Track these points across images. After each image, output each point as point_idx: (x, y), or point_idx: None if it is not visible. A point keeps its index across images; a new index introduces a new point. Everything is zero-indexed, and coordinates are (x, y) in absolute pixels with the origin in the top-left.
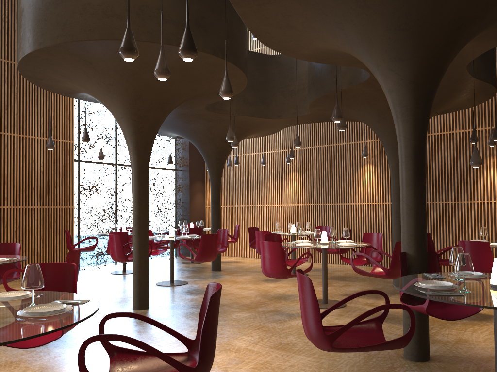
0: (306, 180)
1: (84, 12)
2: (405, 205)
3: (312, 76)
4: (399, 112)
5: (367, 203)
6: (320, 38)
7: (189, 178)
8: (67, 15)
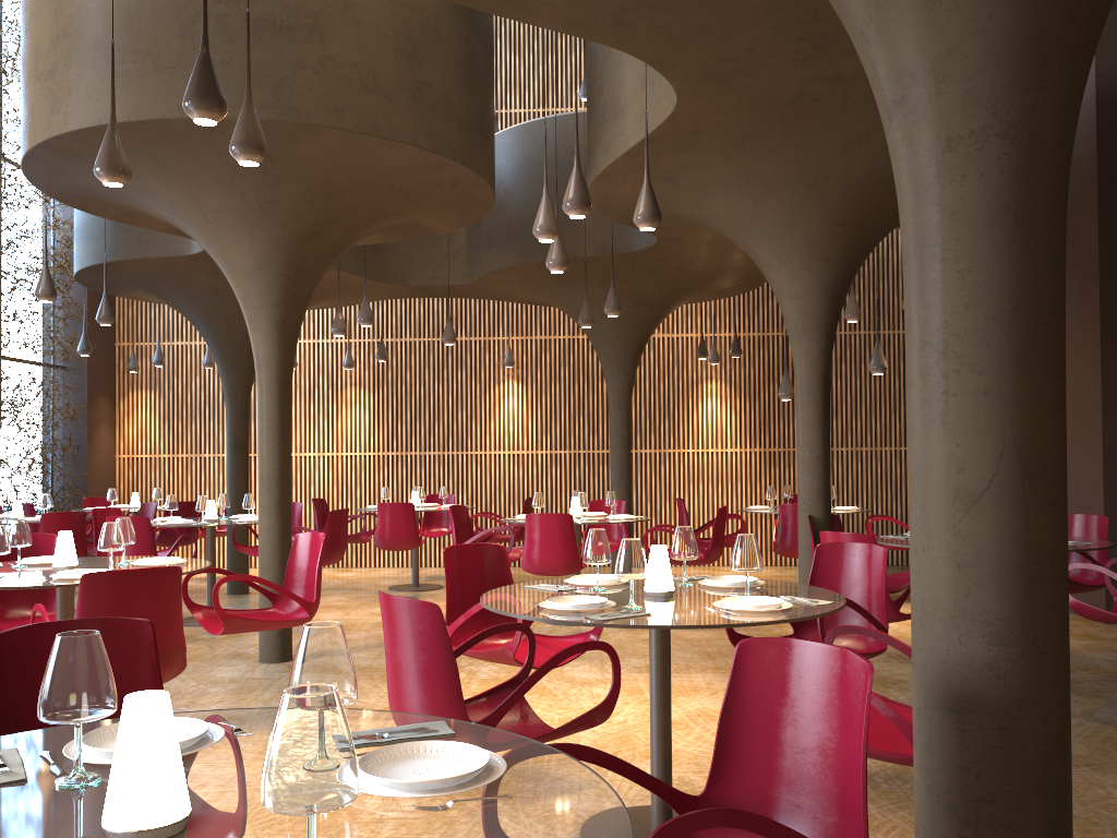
0: (382, 405)
1: (323, 71)
2: (811, 452)
3: (510, 222)
4: (807, 326)
5: (508, 452)
6: (697, 202)
7: (88, 387)
8: (285, 68)
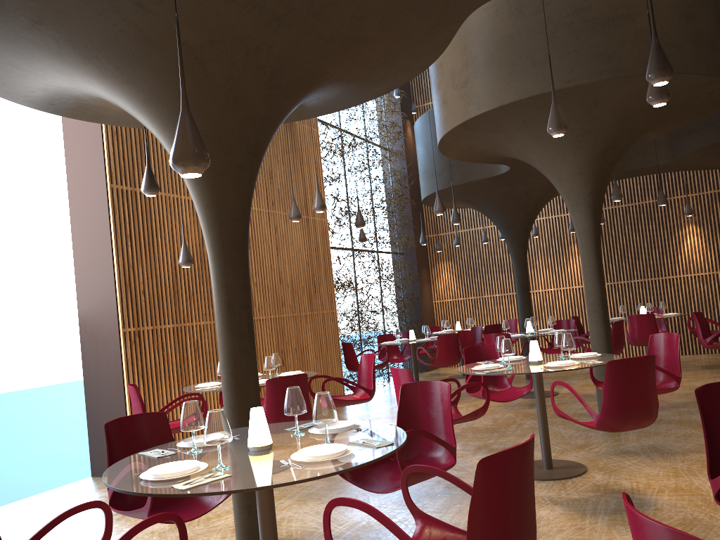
0: None
1: (637, 40)
2: None
3: None
4: None
5: (693, 274)
6: None
7: (417, 263)
8: (613, 45)
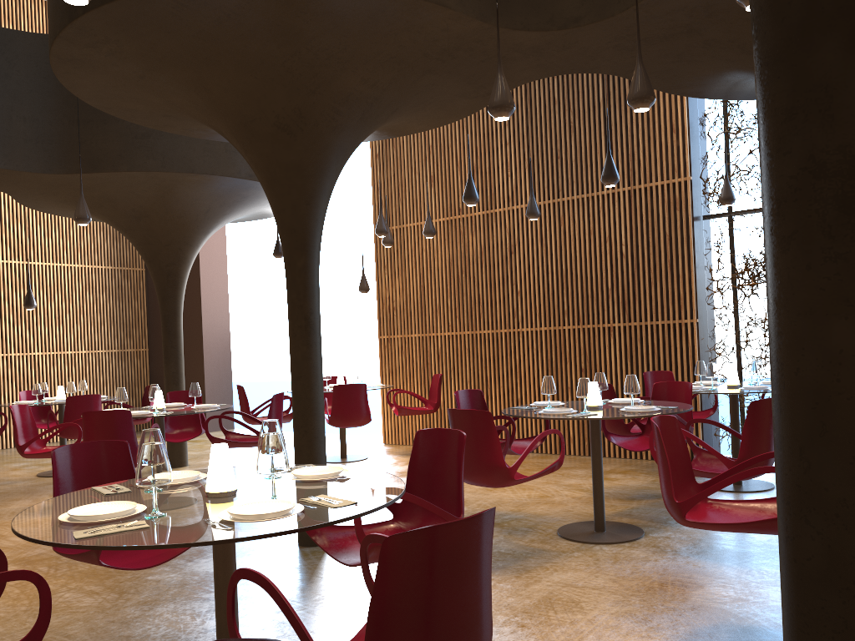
0: None
1: None
2: None
3: None
4: None
5: None
6: None
7: None
8: None
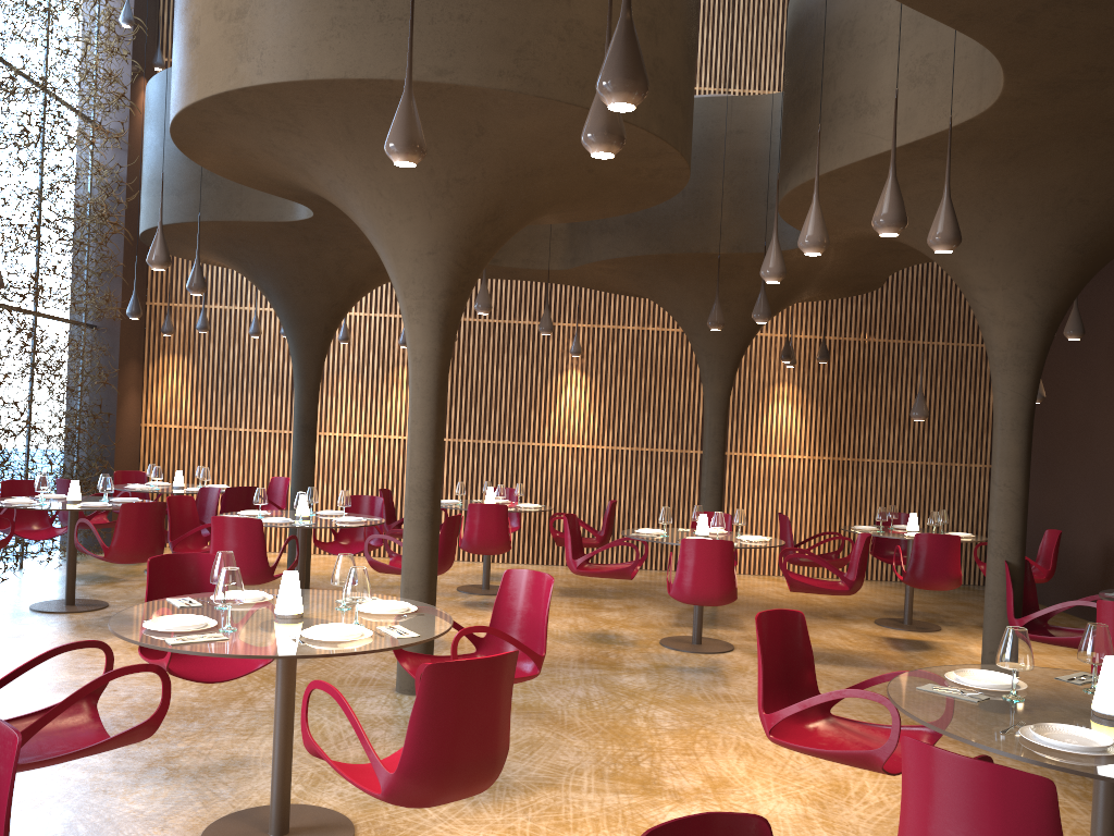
0: None
1: (568, 37)
2: (1011, 493)
3: None
4: (1019, 357)
5: (567, 445)
6: (913, 213)
7: (119, 350)
8: (529, 31)
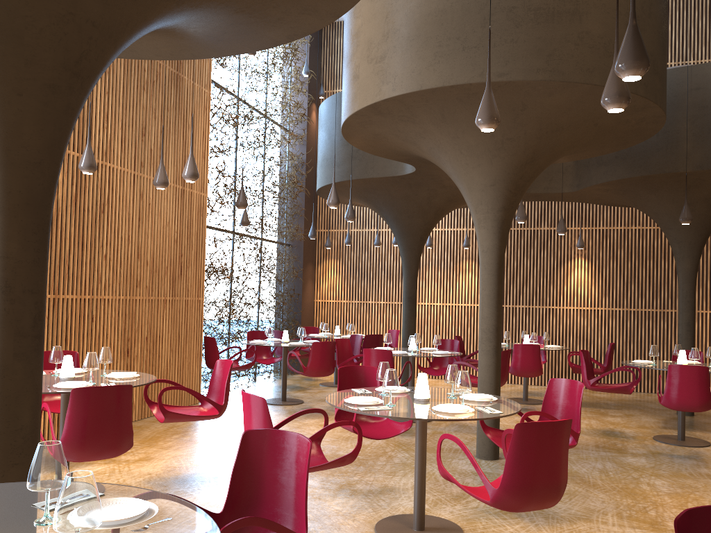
0: None
1: (580, 43)
2: None
3: None
4: None
5: (576, 307)
6: None
7: (303, 257)
8: (555, 42)
